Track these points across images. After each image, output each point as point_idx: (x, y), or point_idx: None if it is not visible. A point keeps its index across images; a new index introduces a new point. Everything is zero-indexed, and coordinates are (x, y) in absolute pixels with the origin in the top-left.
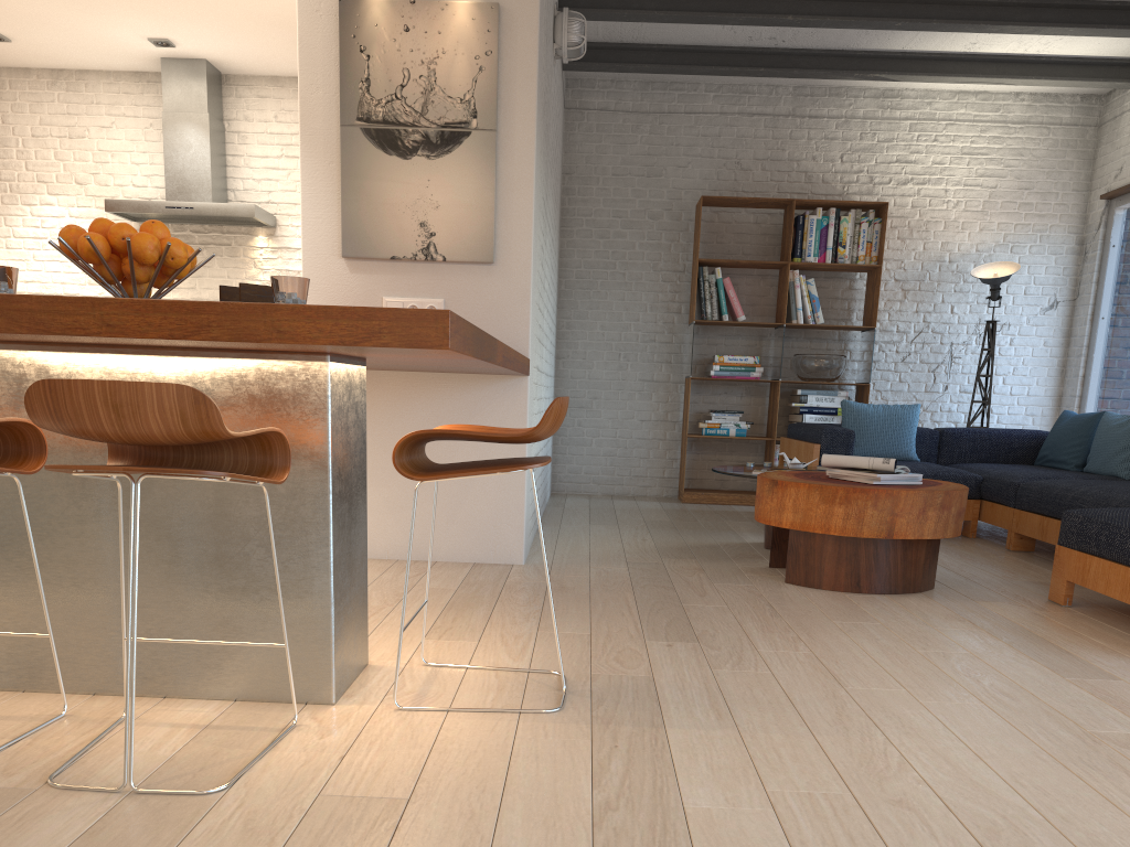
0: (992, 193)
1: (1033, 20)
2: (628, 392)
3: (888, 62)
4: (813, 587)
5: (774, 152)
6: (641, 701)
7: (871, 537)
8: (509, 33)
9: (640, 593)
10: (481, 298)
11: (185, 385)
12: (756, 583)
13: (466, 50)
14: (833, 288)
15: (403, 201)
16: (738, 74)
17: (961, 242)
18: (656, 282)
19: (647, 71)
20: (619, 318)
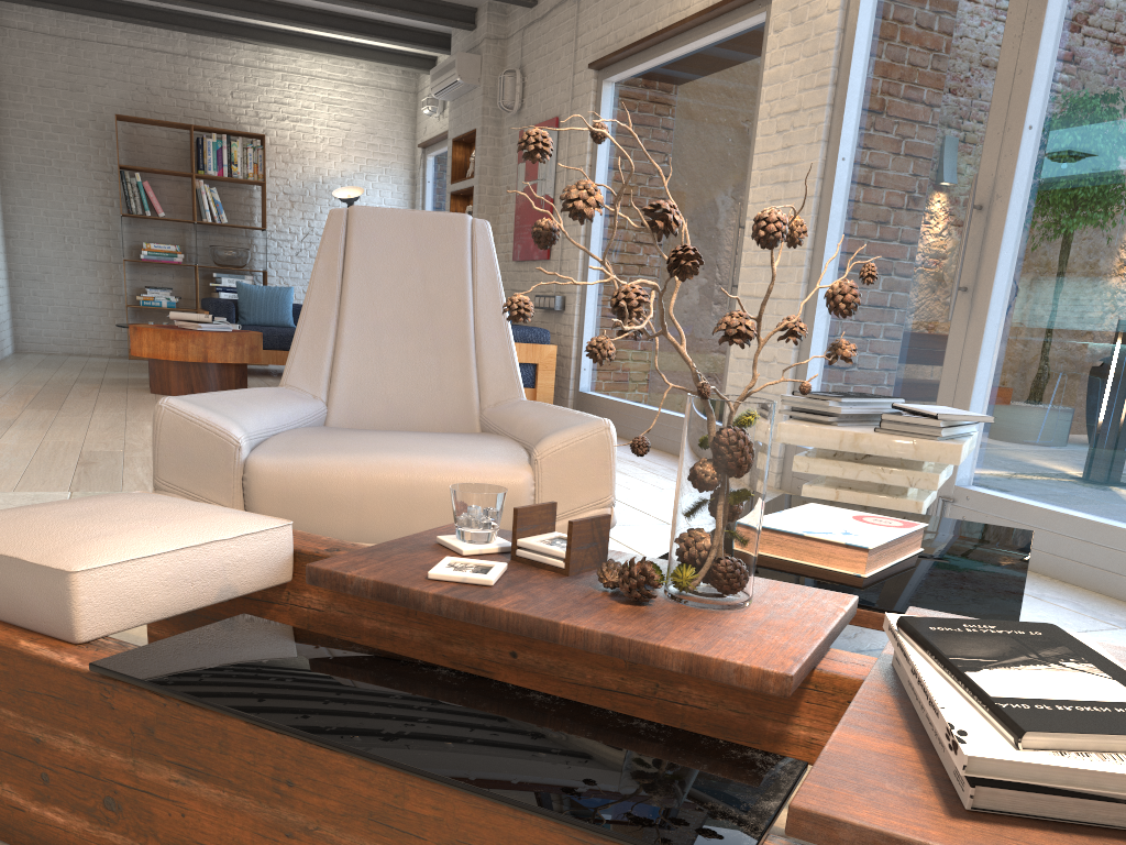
0: (348, 134)
1: (327, 24)
2: (76, 269)
3: (248, 30)
4: (167, 394)
5: (177, 84)
6: (1, 424)
7: (194, 361)
8: None
9: (41, 395)
10: None
11: None
12: (130, 393)
13: None
14: (237, 196)
15: None
16: (131, 22)
17: (330, 168)
18: (89, 180)
19: (53, 8)
20: (60, 207)
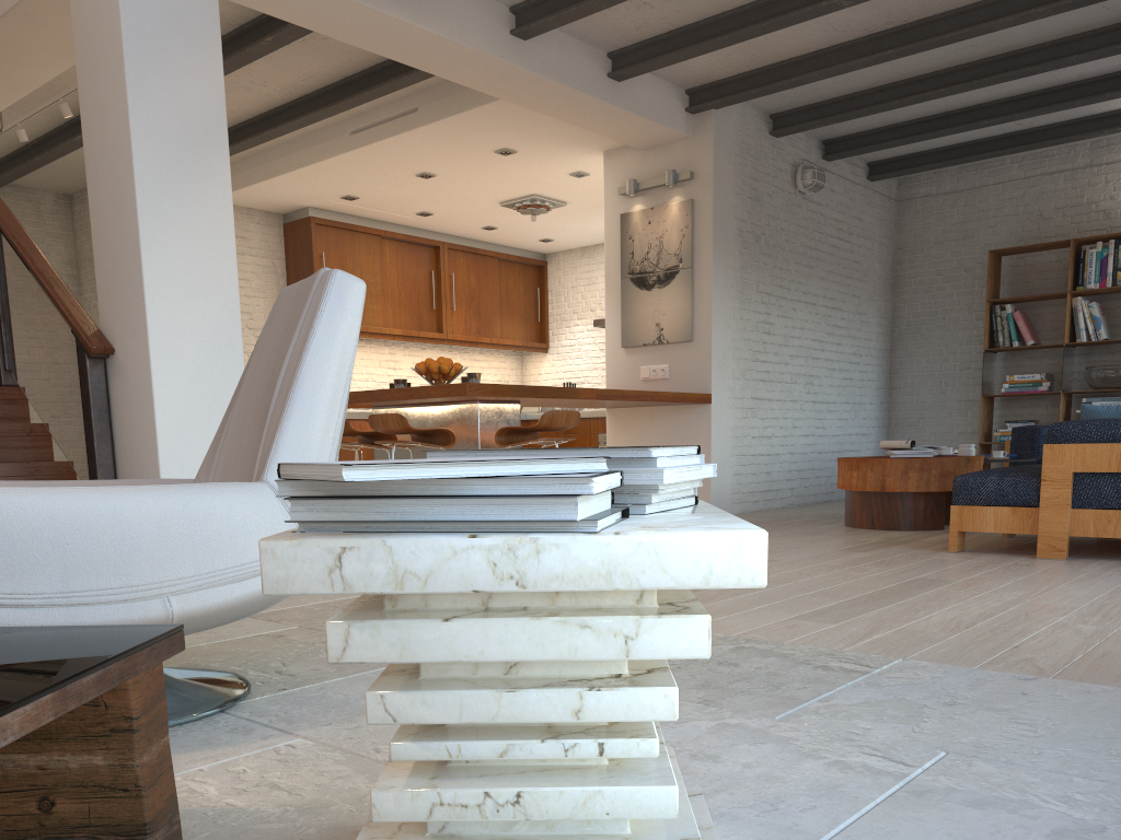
0: None
1: None
2: (947, 411)
3: None
4: (852, 526)
5: (1073, 200)
6: None
7: (871, 491)
8: (698, 213)
9: None
10: (687, 361)
11: (398, 413)
12: (822, 525)
13: (676, 227)
14: None
15: (648, 313)
16: (1005, 154)
17: None
18: (970, 321)
19: (931, 168)
20: (940, 353)
